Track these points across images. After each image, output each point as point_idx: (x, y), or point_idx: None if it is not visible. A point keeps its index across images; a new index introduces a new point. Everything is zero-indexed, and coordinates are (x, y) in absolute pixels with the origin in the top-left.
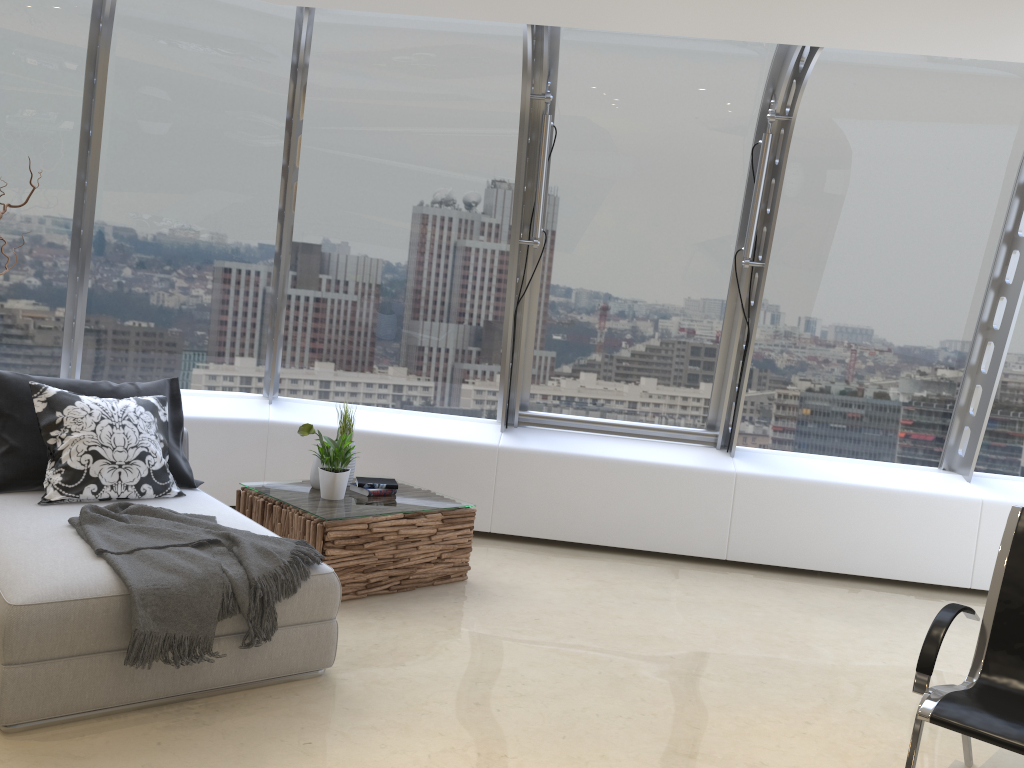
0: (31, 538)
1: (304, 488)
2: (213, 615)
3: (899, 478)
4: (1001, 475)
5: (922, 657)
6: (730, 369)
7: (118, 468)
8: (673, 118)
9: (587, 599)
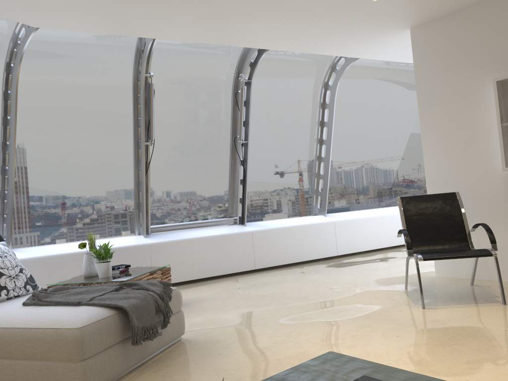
0: (20, 313)
1: (83, 278)
2: (154, 313)
3: (305, 220)
4: (330, 213)
5: (407, 244)
6: (238, 188)
7: (13, 279)
8: (200, 83)
9: (228, 292)
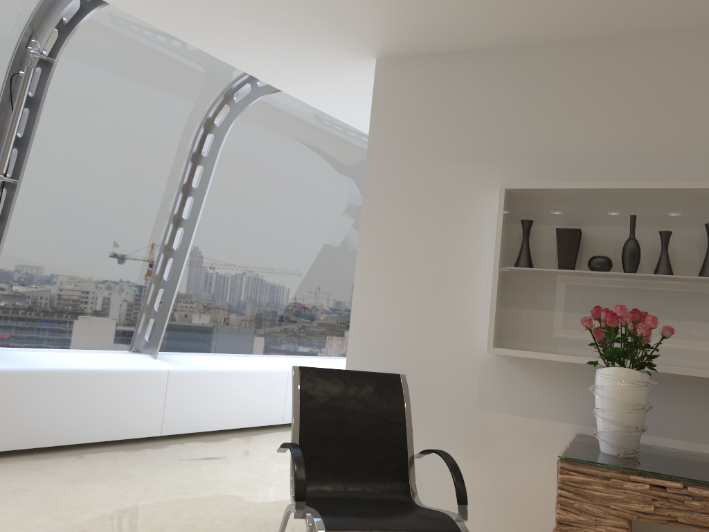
0: None
1: None
2: None
3: (112, 361)
4: (168, 352)
5: (298, 488)
6: None
7: None
8: None
9: None
